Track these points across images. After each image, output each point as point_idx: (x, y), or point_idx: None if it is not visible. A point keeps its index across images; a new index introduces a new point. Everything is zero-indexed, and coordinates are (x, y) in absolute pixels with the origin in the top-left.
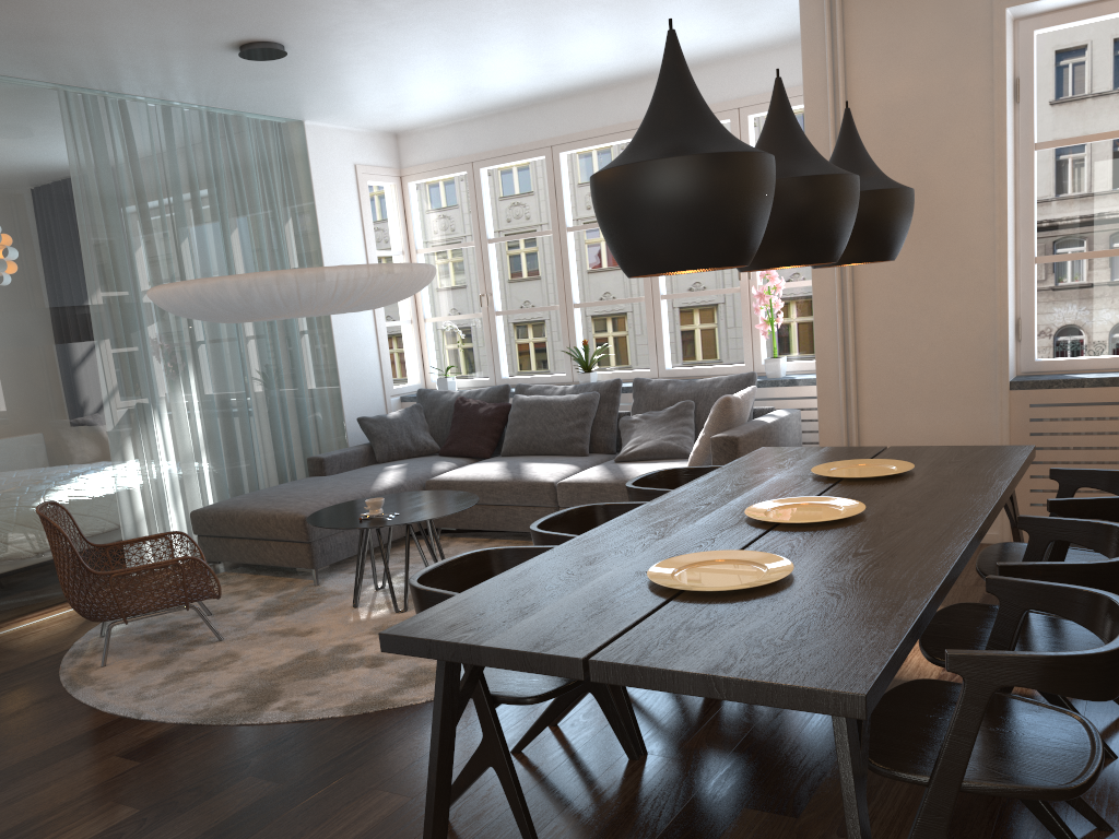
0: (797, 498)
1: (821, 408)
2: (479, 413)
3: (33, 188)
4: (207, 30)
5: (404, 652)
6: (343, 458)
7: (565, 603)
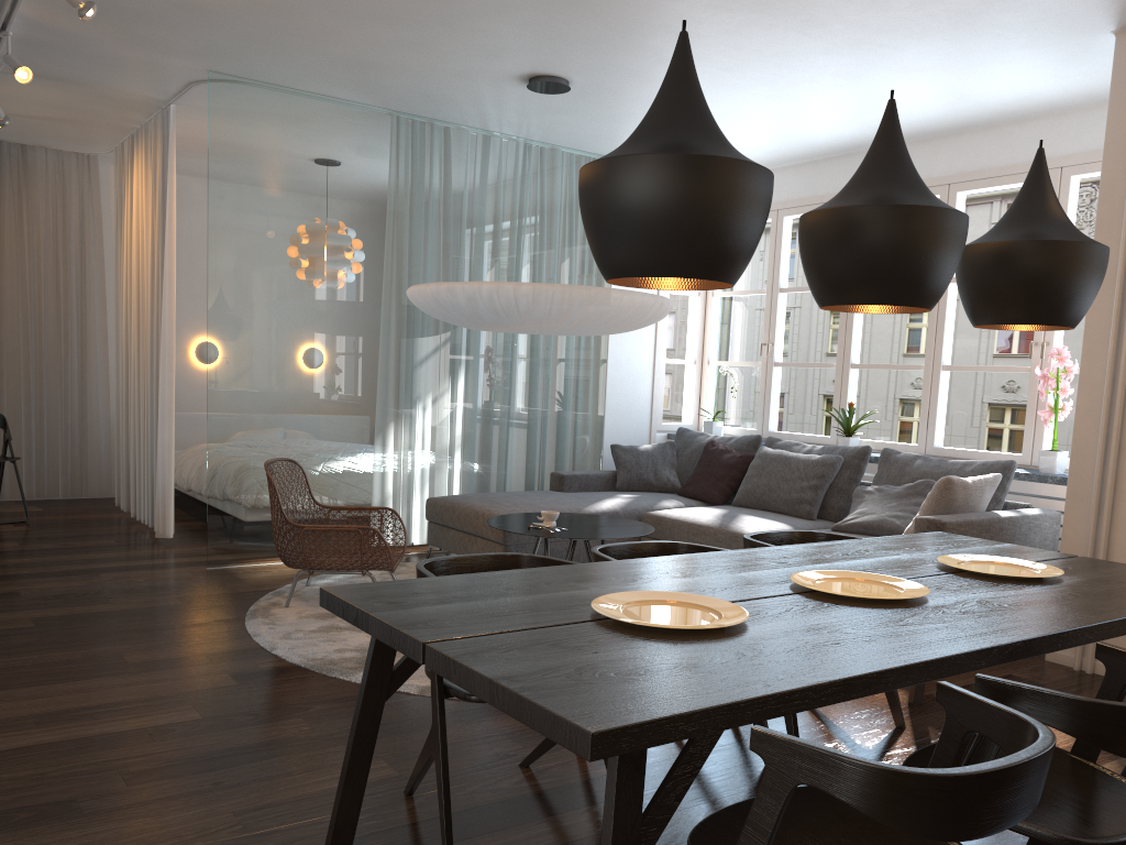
0: (871, 574)
1: (1068, 510)
2: (722, 459)
3: (351, 196)
4: (493, 62)
5: (330, 609)
6: (584, 479)
7: (495, 602)
